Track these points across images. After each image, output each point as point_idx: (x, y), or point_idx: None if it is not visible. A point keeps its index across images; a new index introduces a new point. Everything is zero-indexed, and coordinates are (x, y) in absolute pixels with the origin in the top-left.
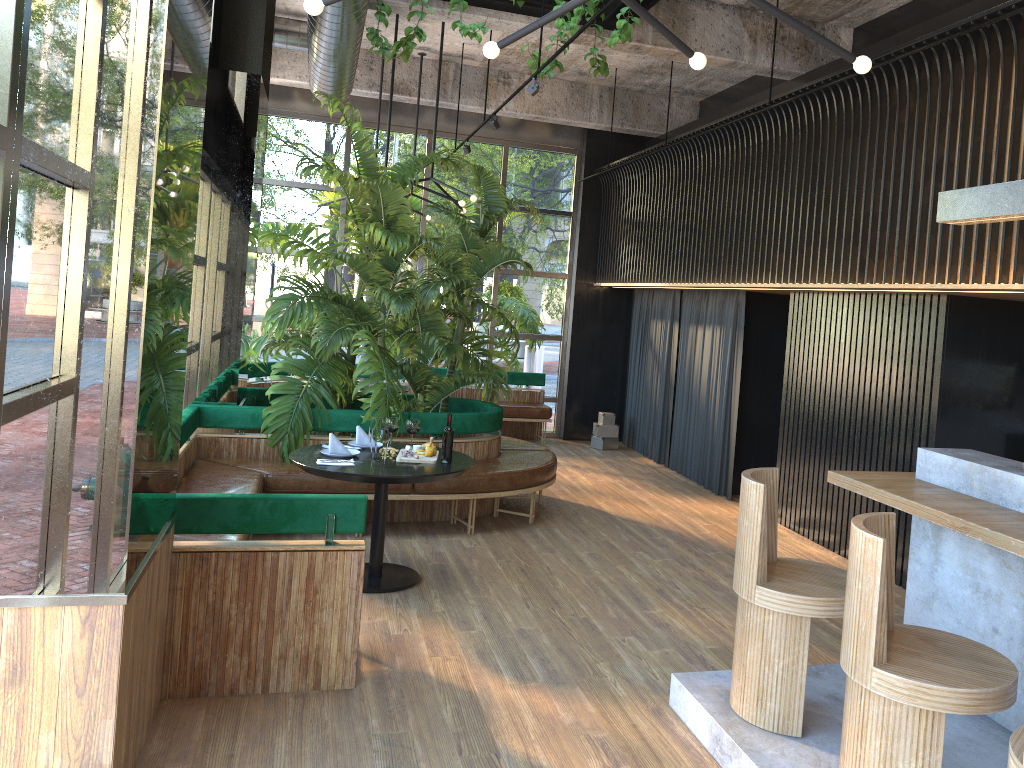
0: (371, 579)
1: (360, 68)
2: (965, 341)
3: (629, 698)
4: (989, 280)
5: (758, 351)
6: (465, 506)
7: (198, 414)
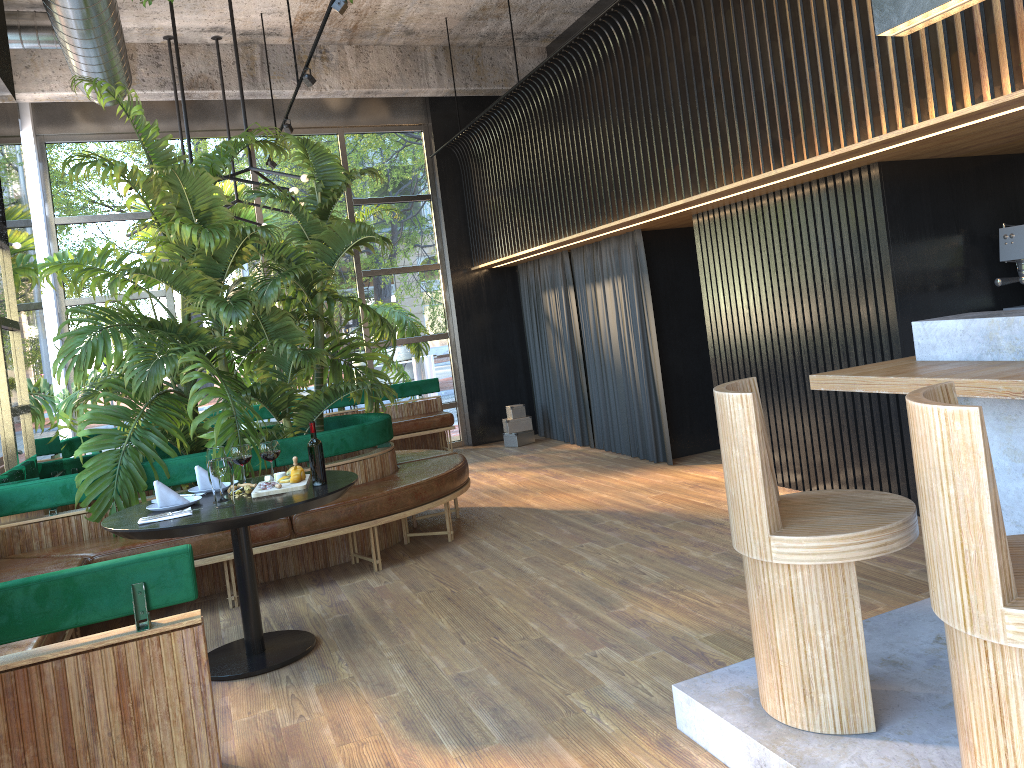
0: (251, 658)
1: (145, 66)
2: (908, 212)
3: (622, 733)
4: (940, 112)
5: (668, 295)
6: (367, 539)
7: None
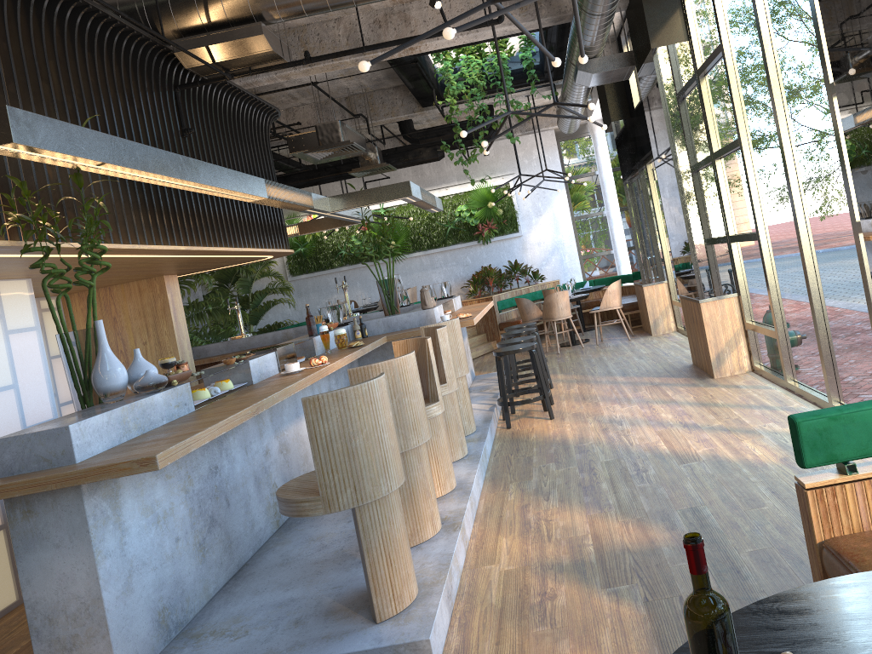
0: None
1: None
2: None
3: None
4: None
5: None
6: None
7: None
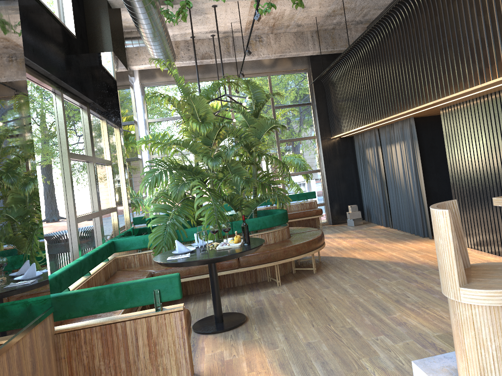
0: (216, 324)
1: (183, 50)
2: None
3: None
4: None
5: (429, 150)
6: (275, 270)
7: (113, 245)
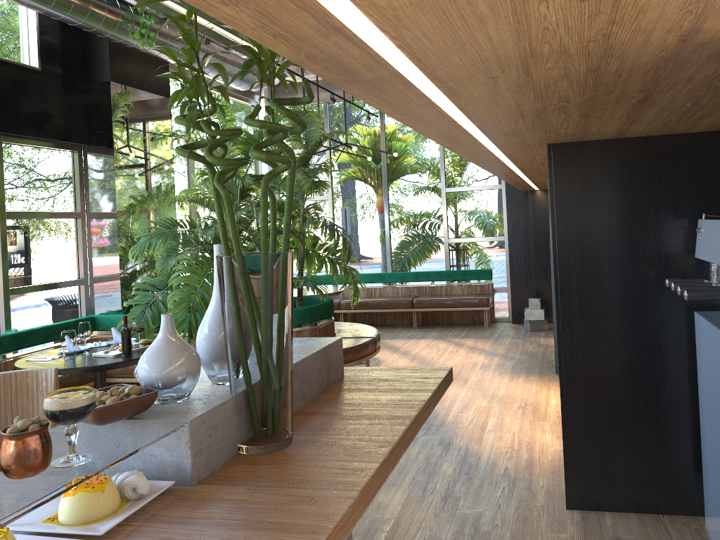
0: None
1: None
2: (583, 196)
3: None
4: None
5: None
6: None
7: (90, 322)
